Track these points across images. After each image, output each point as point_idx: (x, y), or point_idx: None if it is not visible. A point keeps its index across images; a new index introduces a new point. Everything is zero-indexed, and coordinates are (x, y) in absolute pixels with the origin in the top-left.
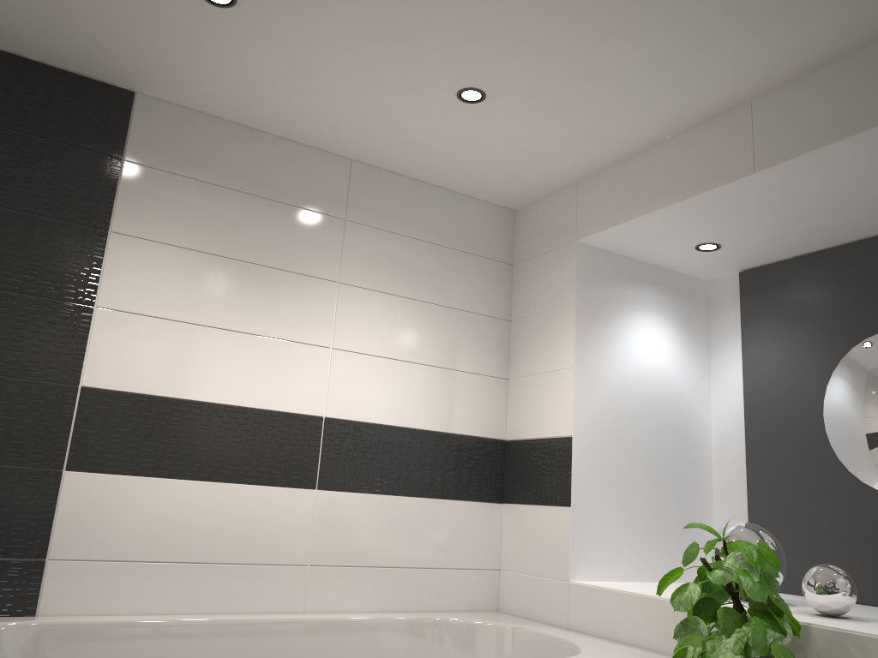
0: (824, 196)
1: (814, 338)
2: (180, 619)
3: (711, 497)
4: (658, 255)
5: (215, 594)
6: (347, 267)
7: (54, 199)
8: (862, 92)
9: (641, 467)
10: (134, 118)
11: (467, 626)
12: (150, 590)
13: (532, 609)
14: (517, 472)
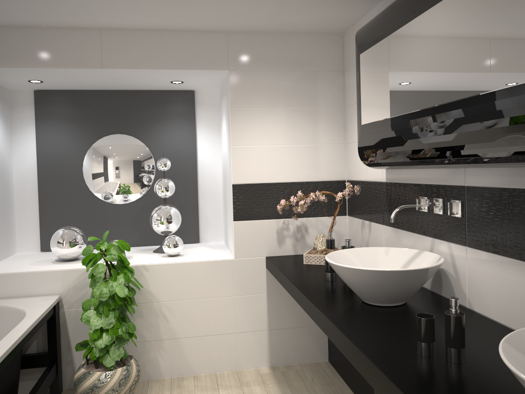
0: (114, 78)
1: (79, 133)
2: None
3: (14, 210)
4: (2, 79)
5: None
6: None
7: None
8: (156, 51)
9: None
10: None
11: None
12: None
13: None
14: None
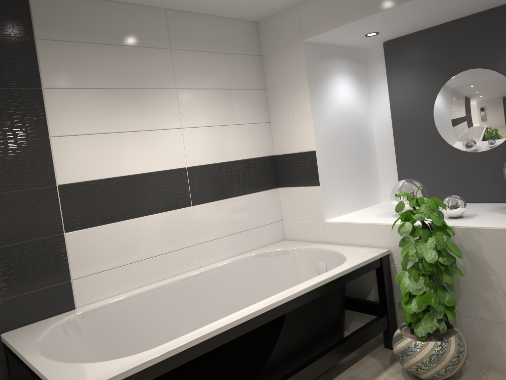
0: (441, 6)
1: (427, 77)
2: (148, 289)
3: (376, 163)
4: (343, 41)
5: (157, 271)
6: (178, 78)
7: (3, 75)
8: None
9: (347, 157)
10: (32, 8)
11: (278, 252)
12: (126, 279)
13: (305, 236)
14: (284, 171)
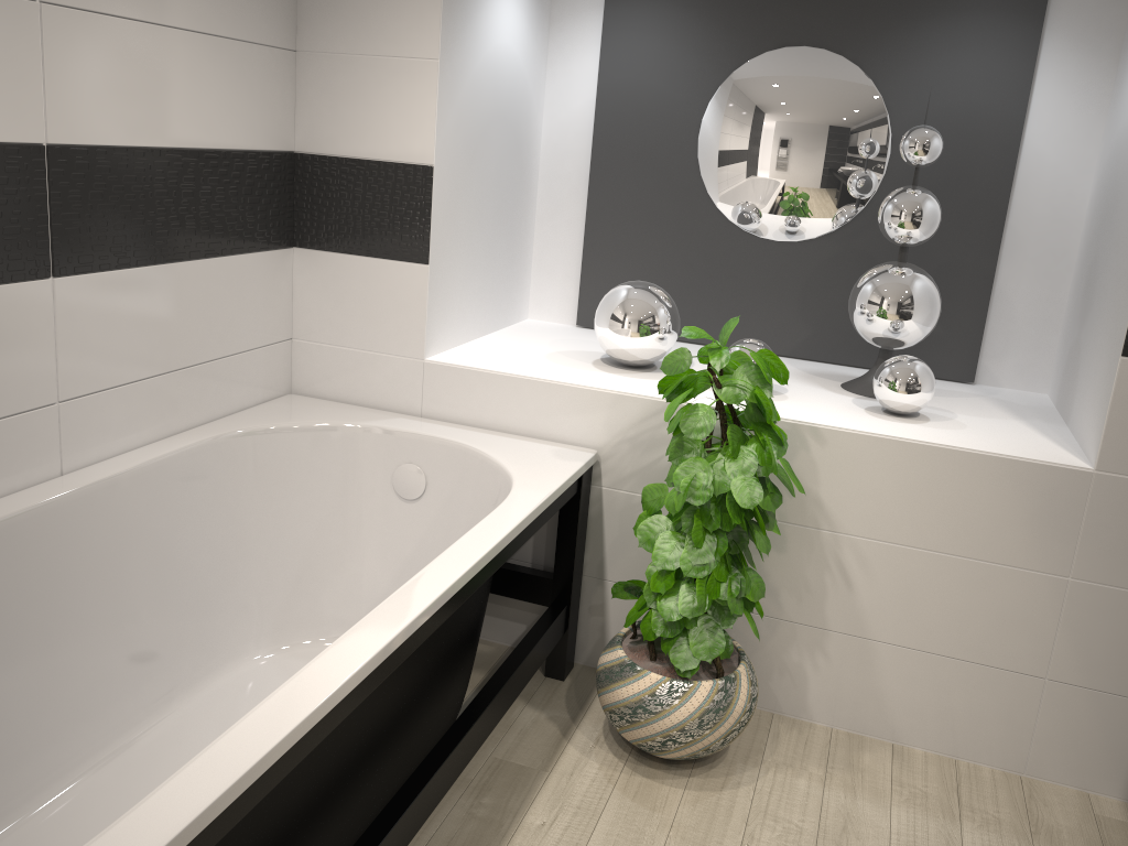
0: None
1: (705, 38)
2: None
3: (534, 220)
4: None
5: None
6: None
7: None
8: None
9: (487, 195)
10: None
11: (290, 433)
12: None
13: (358, 392)
14: (322, 205)
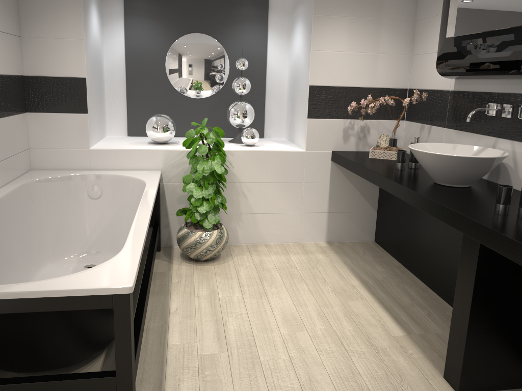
0: None
1: (163, 30)
2: None
3: (105, 98)
4: None
5: None
6: None
7: None
8: None
9: (96, 88)
10: None
11: (46, 180)
12: None
13: (62, 165)
14: (39, 95)
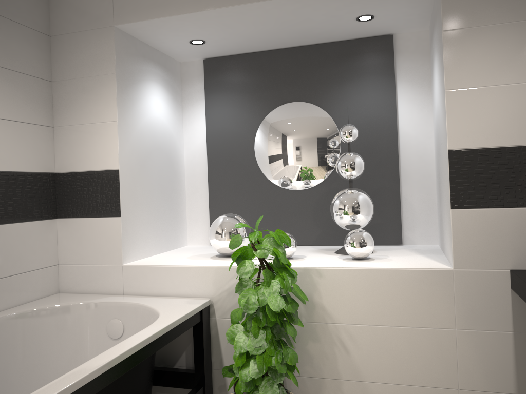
0: (281, 22)
1: (250, 104)
2: None
3: (185, 197)
4: (163, 43)
5: None
6: None
7: None
8: None
9: (154, 184)
10: None
11: (51, 310)
12: None
13: (92, 286)
14: (69, 196)
